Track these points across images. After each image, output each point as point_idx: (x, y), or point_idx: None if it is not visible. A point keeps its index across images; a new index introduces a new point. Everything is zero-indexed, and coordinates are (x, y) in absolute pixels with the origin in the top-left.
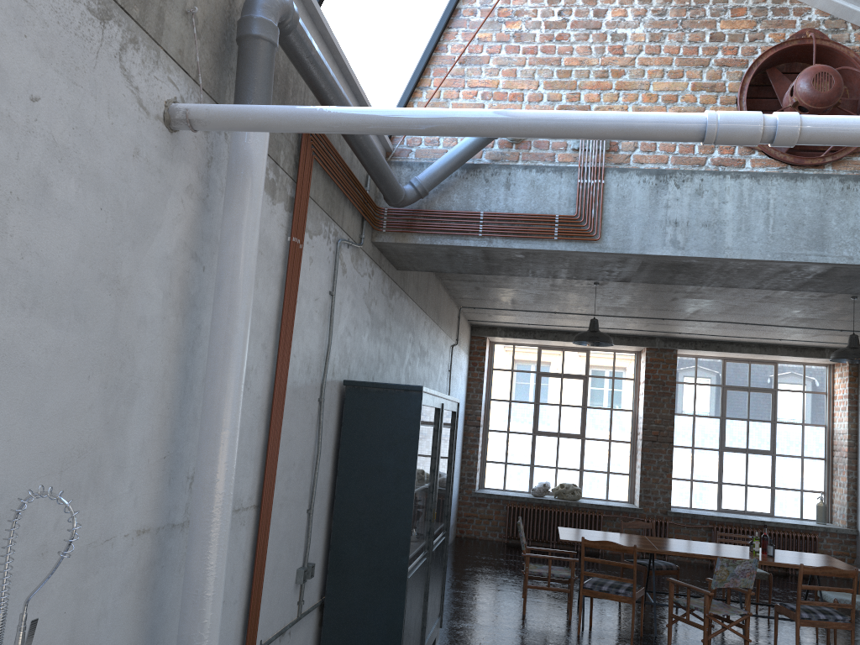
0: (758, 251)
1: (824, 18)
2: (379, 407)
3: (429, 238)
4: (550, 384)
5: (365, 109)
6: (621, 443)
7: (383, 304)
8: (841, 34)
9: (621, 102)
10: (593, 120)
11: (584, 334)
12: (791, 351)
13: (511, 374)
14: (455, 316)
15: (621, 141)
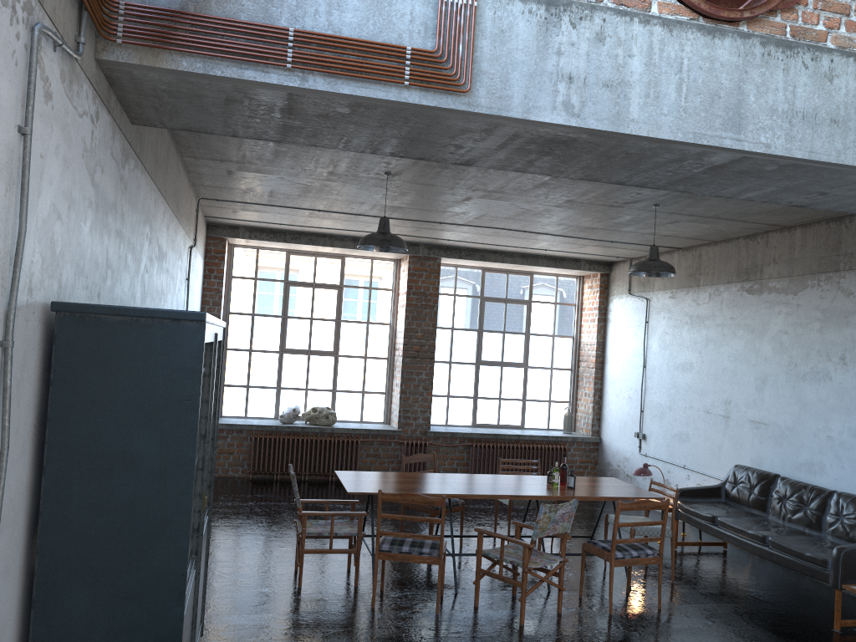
0: (668, 128)
1: None
2: (124, 351)
3: (202, 63)
4: (300, 295)
5: None
6: (378, 359)
7: (113, 175)
8: None
9: None
10: None
11: (374, 237)
12: (551, 262)
13: (254, 283)
14: (194, 209)
15: None
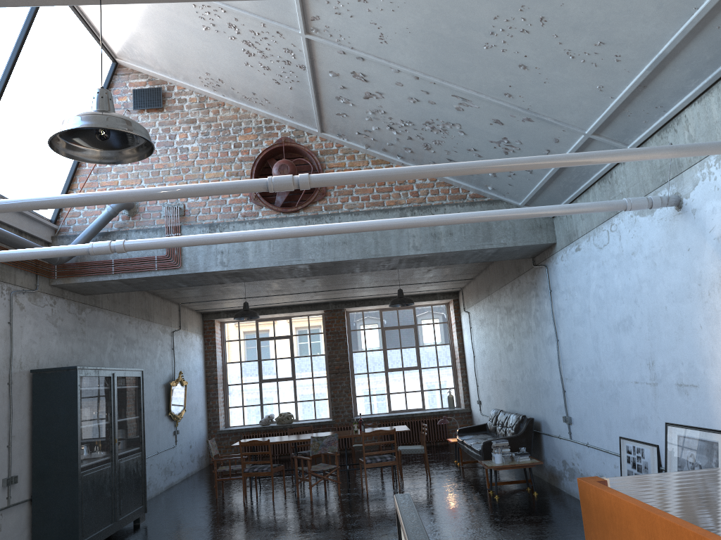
0: (267, 262)
1: (292, 130)
2: (53, 382)
3: (84, 278)
4: (267, 345)
5: None
6: (321, 378)
7: (71, 319)
8: (302, 138)
9: None
10: (45, 251)
11: (238, 313)
12: (416, 298)
13: (239, 342)
14: (175, 310)
15: (191, 209)
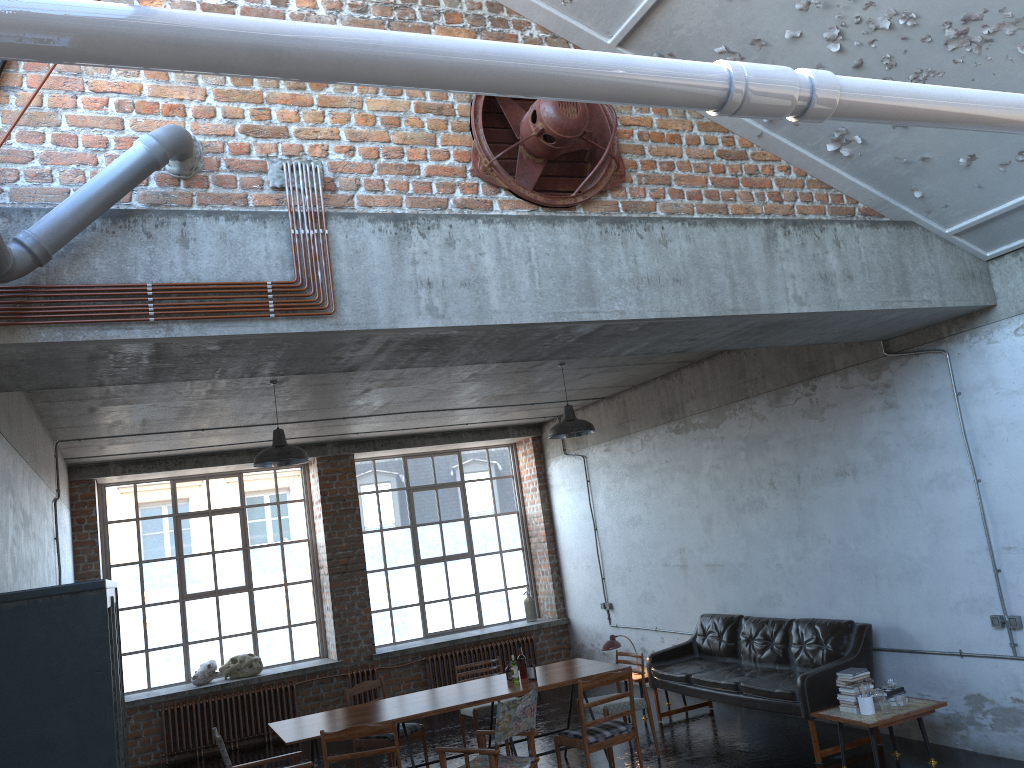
0: (529, 312)
1: (545, 35)
2: (24, 635)
3: (61, 331)
4: (195, 527)
5: (118, 6)
6: (301, 583)
7: None
8: None
9: (329, 123)
10: (574, 62)
11: (270, 452)
12: (476, 435)
13: (136, 524)
14: (52, 455)
15: (337, 177)
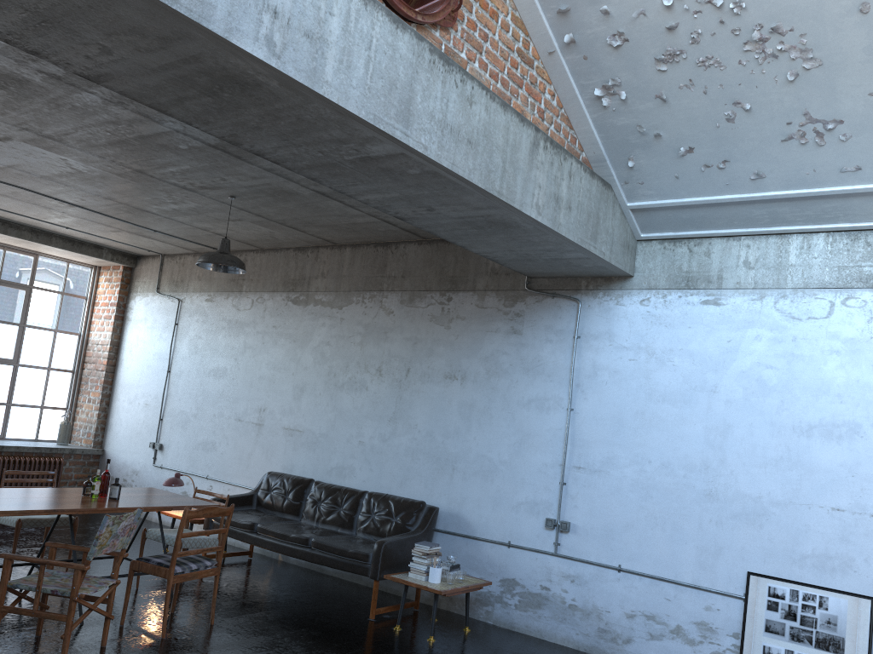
0: (355, 102)
1: None
2: None
3: None
4: None
5: None
6: None
7: None
8: None
9: None
10: None
11: None
12: (68, 244)
13: None
14: None
15: None
